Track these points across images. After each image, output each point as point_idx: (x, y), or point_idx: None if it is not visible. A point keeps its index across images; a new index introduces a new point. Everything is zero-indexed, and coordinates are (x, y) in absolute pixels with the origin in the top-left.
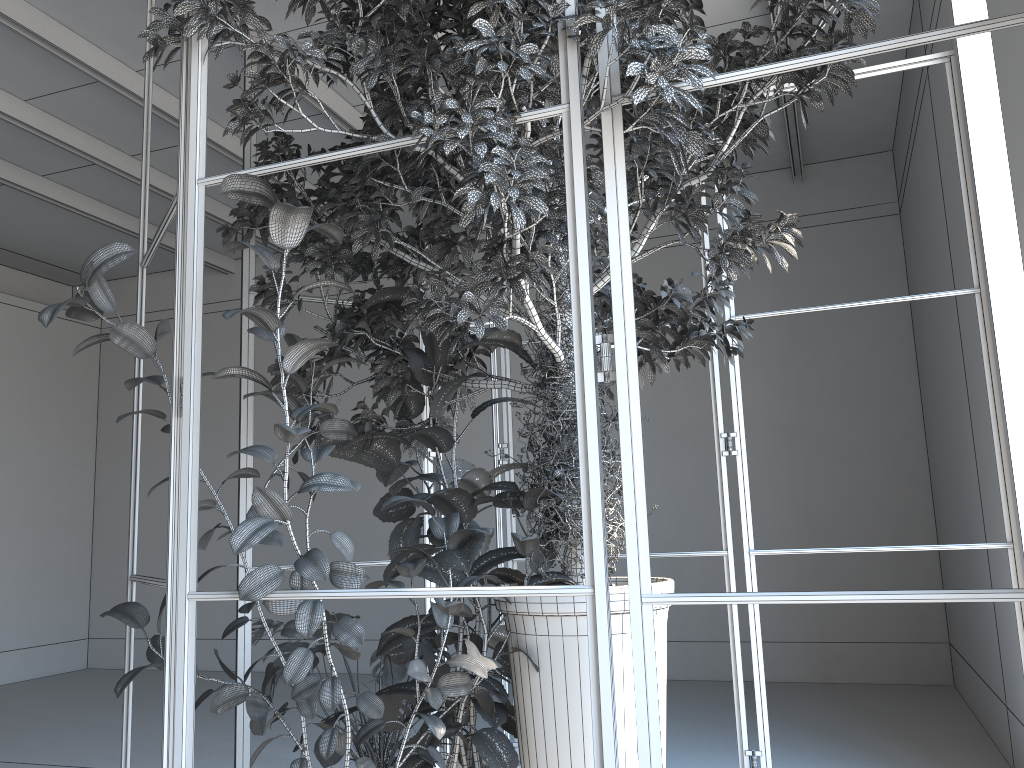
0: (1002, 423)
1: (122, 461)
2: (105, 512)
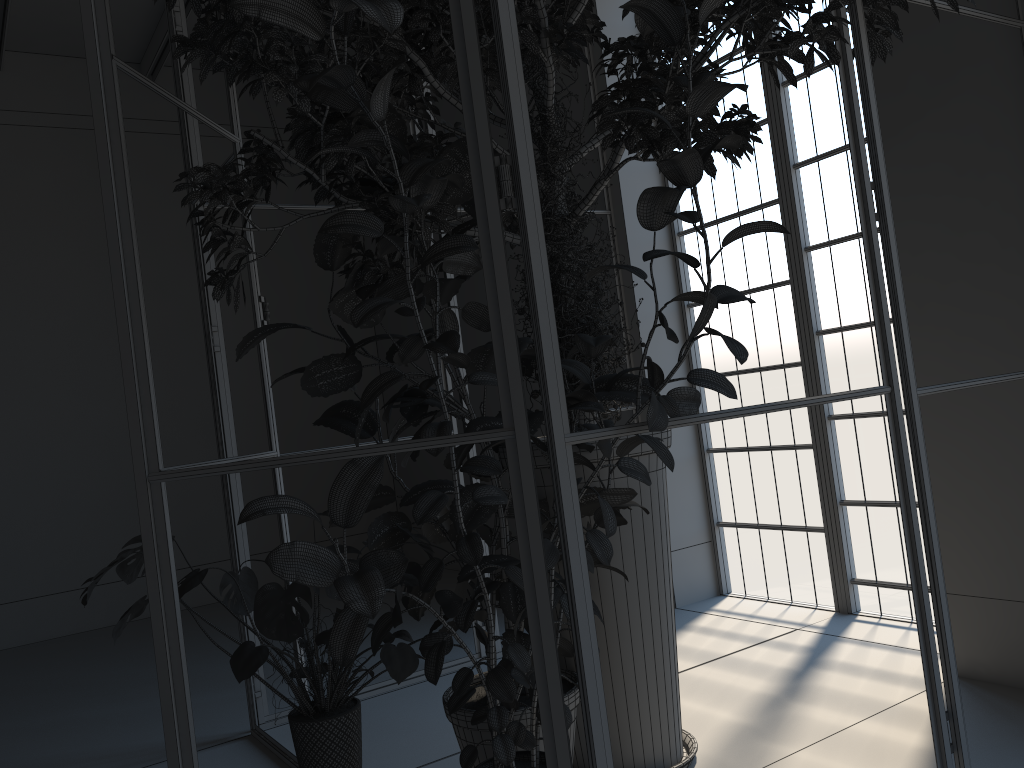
0: (627, 316)
1: None
2: None
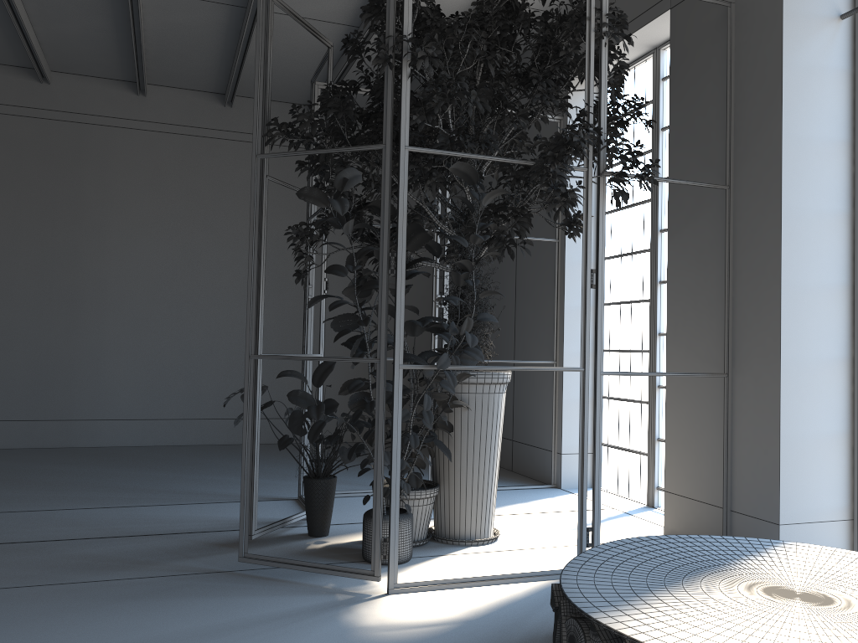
0: (559, 306)
1: None
2: None
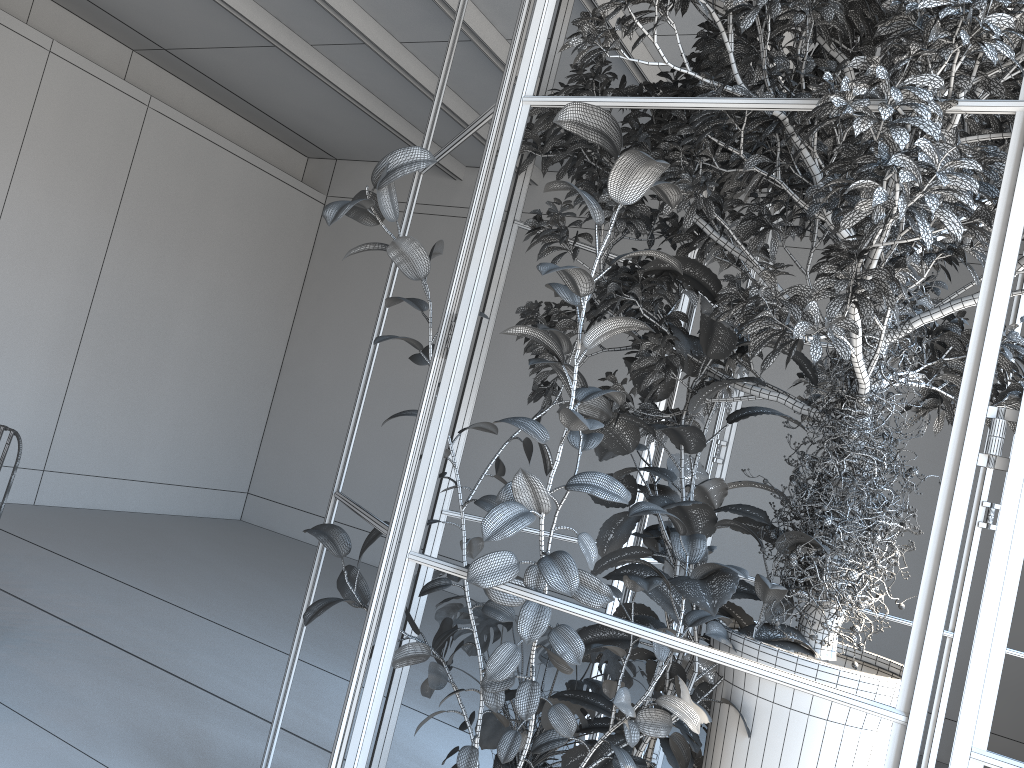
0: None
1: (314, 337)
2: (288, 381)
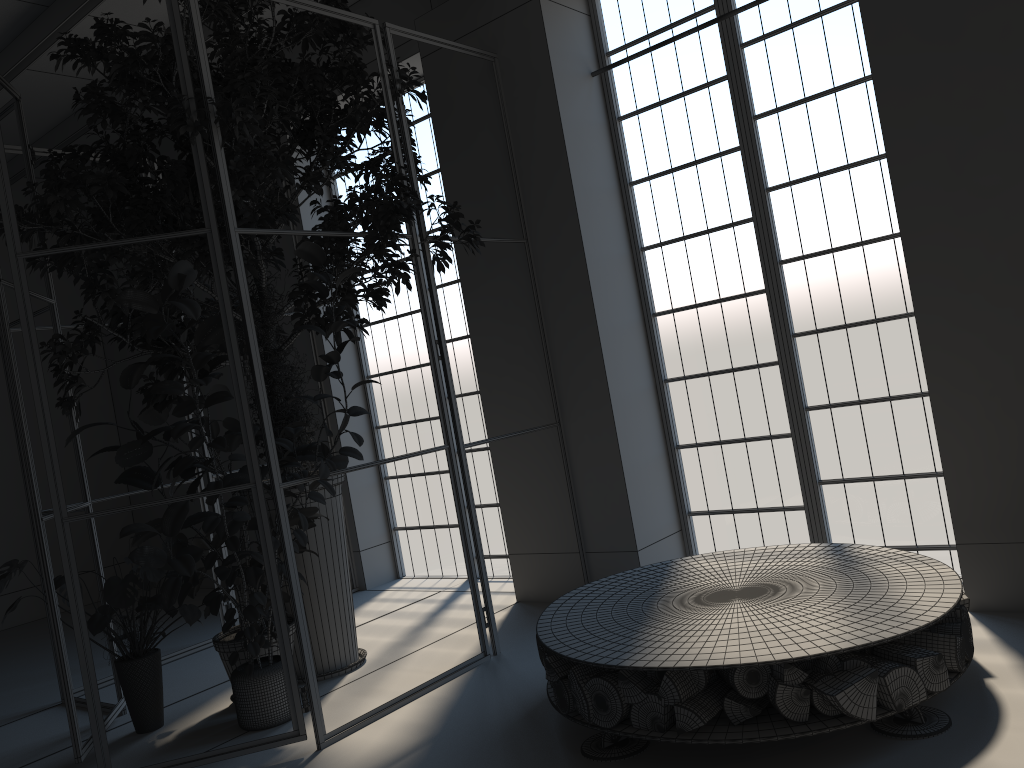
0: (324, 386)
1: None
2: None
